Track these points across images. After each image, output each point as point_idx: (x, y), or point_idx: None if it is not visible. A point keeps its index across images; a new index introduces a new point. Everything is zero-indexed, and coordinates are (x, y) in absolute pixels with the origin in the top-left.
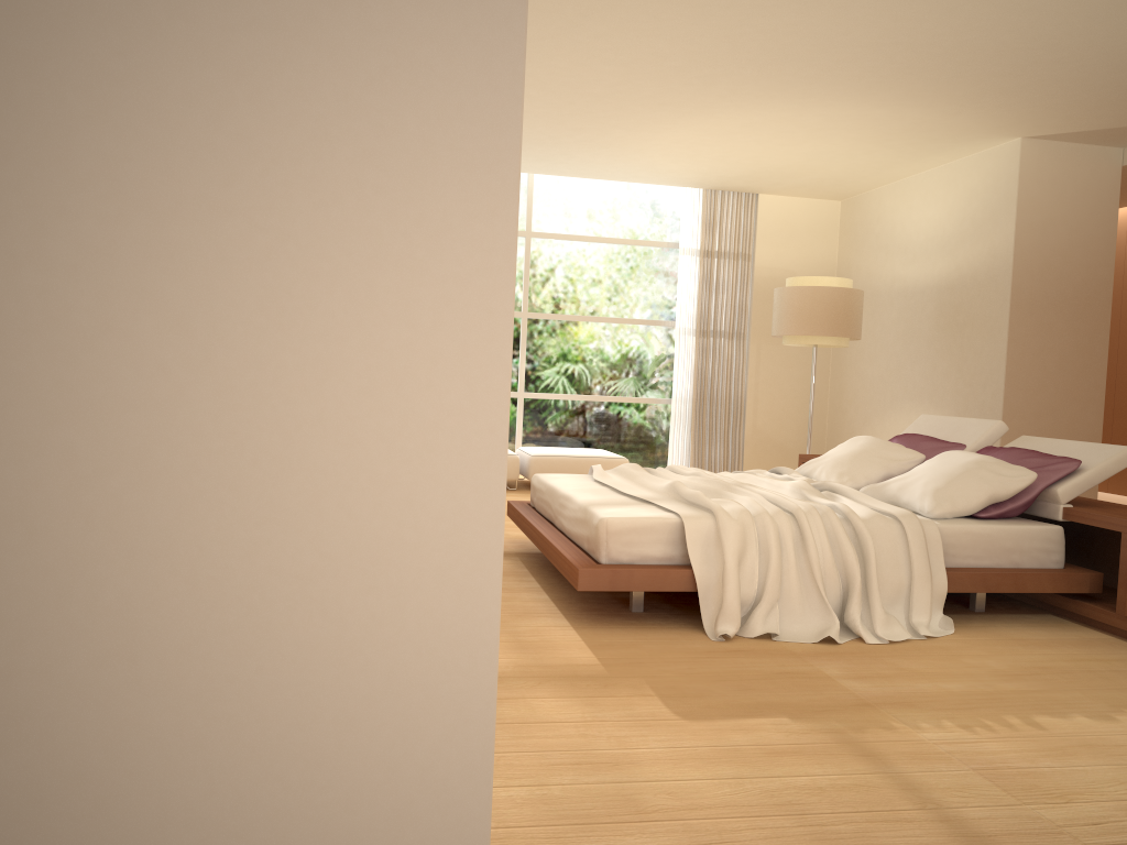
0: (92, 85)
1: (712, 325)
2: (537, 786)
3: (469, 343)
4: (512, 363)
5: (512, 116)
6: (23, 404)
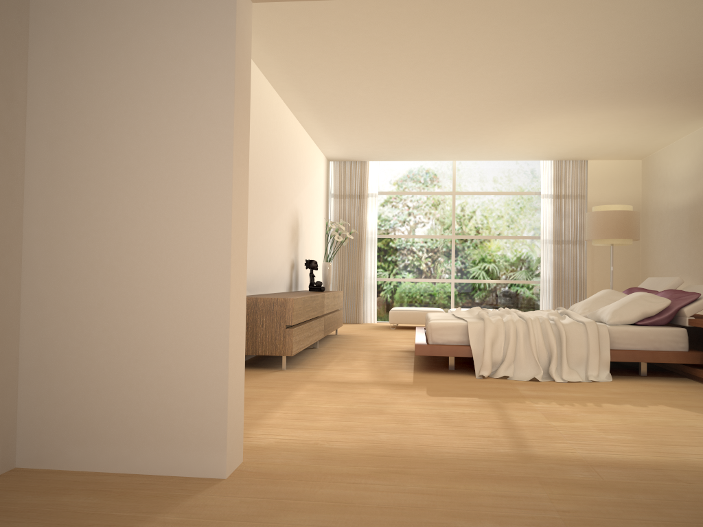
0: (152, 176)
1: (563, 237)
2: (348, 405)
3: (222, 221)
4: (447, 263)
5: (230, 173)
6: (140, 236)
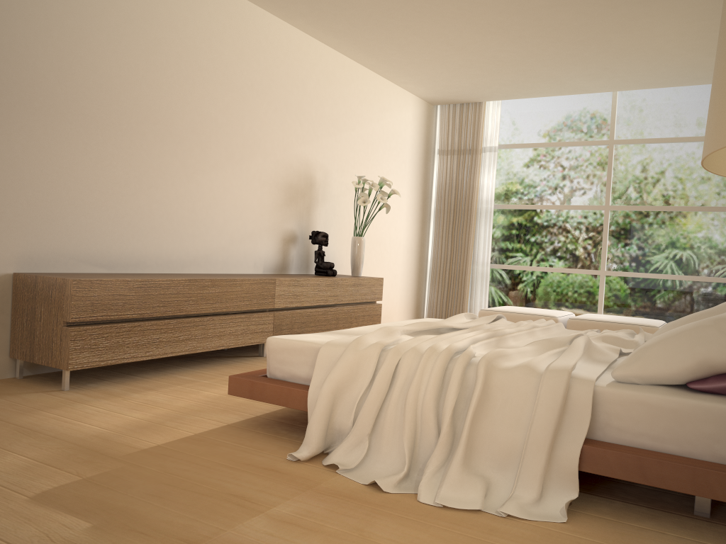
0: None
1: None
2: None
3: None
4: (596, 247)
5: None
6: None
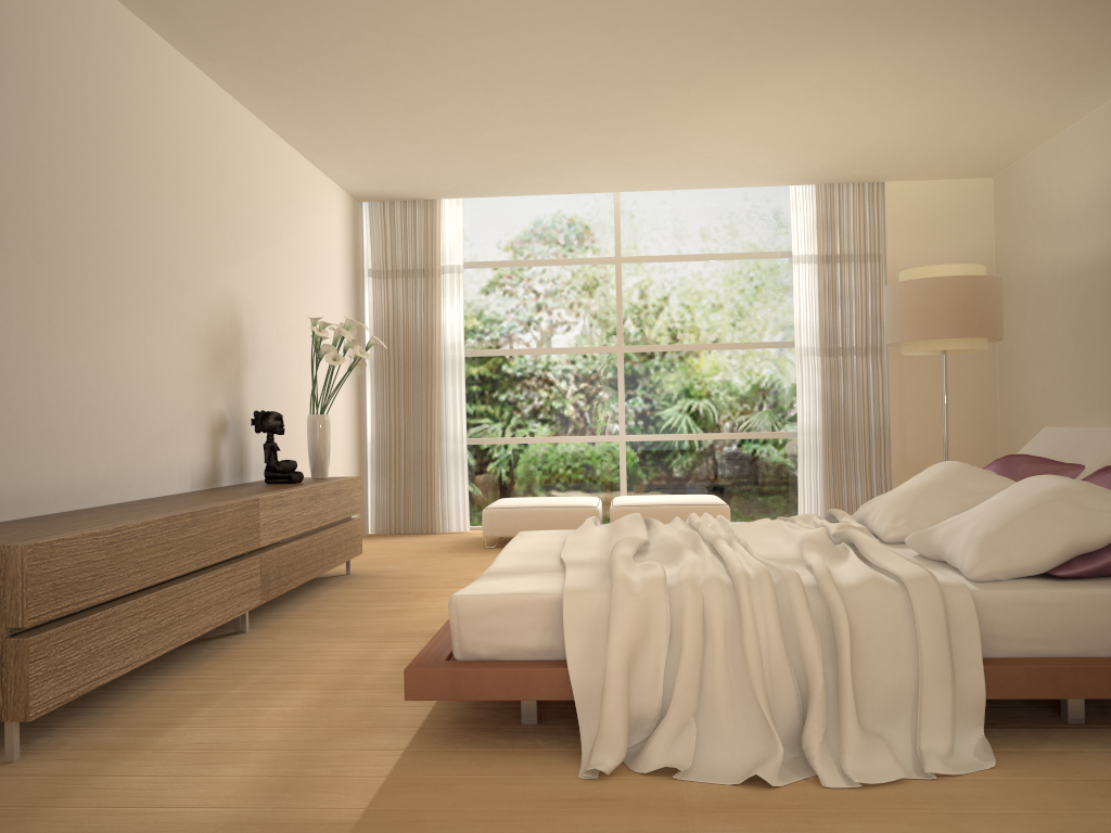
0: None
1: (840, 341)
2: None
3: None
4: (610, 404)
5: None
6: None
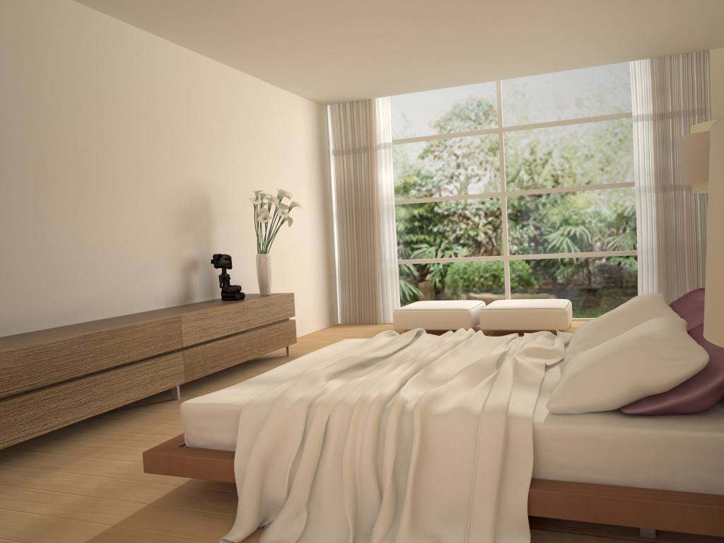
0: None
1: (672, 180)
2: None
3: None
4: (497, 233)
5: None
6: None
